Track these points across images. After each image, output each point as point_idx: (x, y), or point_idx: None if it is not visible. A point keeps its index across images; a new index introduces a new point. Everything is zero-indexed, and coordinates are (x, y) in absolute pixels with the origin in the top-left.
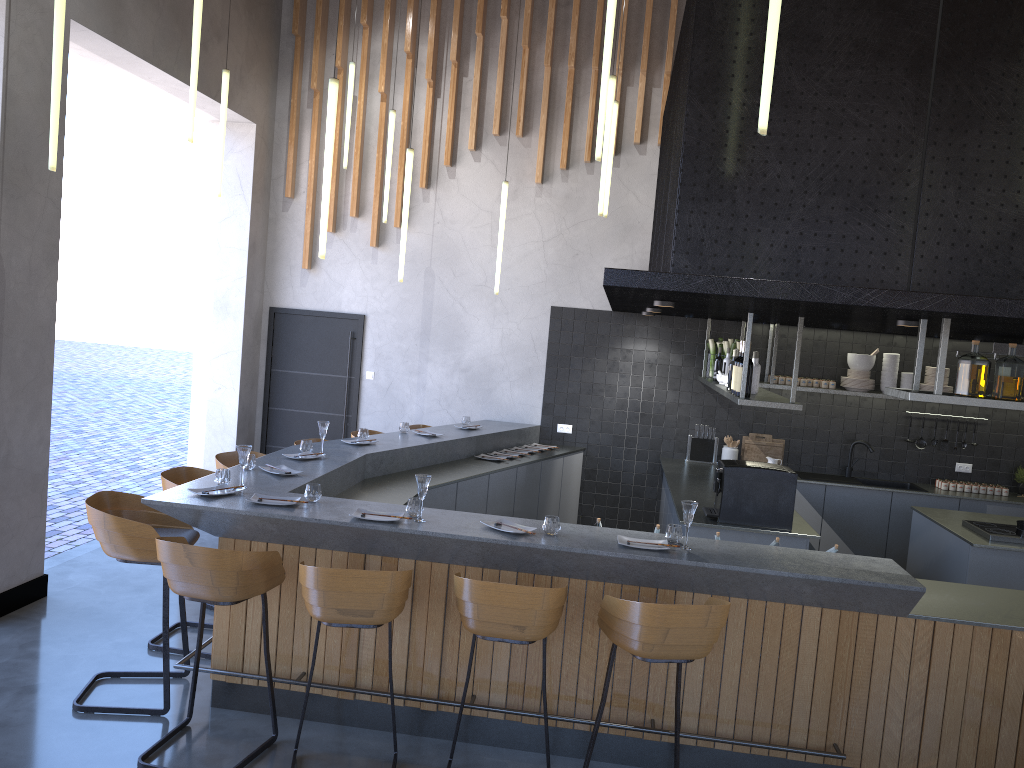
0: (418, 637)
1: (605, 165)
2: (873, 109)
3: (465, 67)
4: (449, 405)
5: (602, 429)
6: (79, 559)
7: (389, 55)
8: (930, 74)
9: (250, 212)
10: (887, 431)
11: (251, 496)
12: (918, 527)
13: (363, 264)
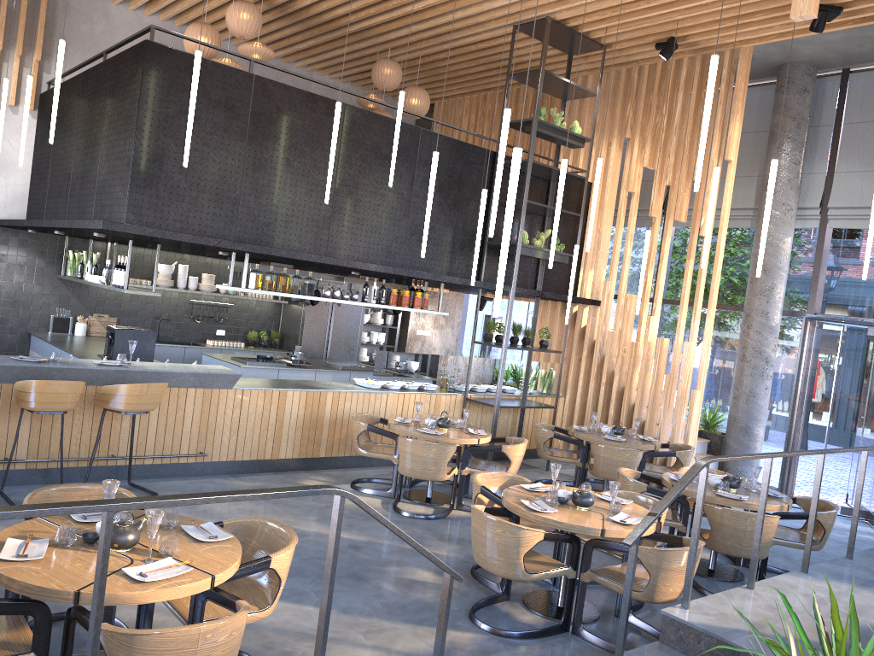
0: None
1: (25, 134)
2: (222, 155)
3: None
4: None
5: None
6: None
7: None
8: (245, 143)
9: None
10: (179, 312)
11: None
12: (207, 363)
13: None
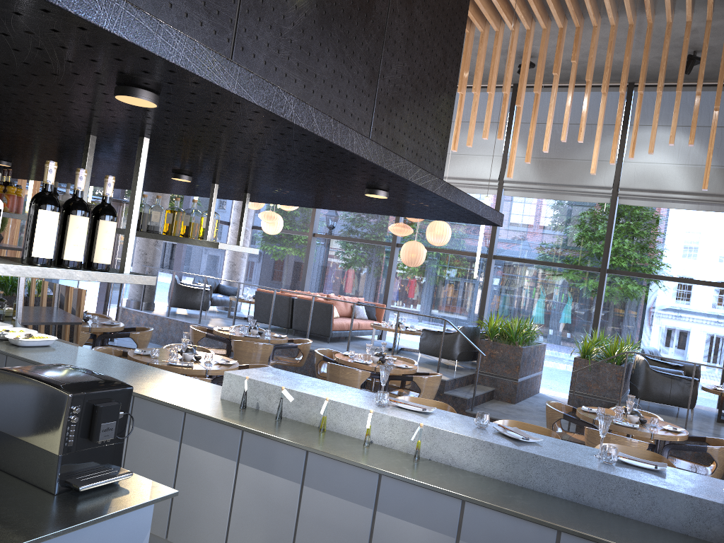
0: None
1: None
2: None
3: None
4: None
5: None
6: None
7: None
8: None
9: None
10: None
11: None
12: None
13: None
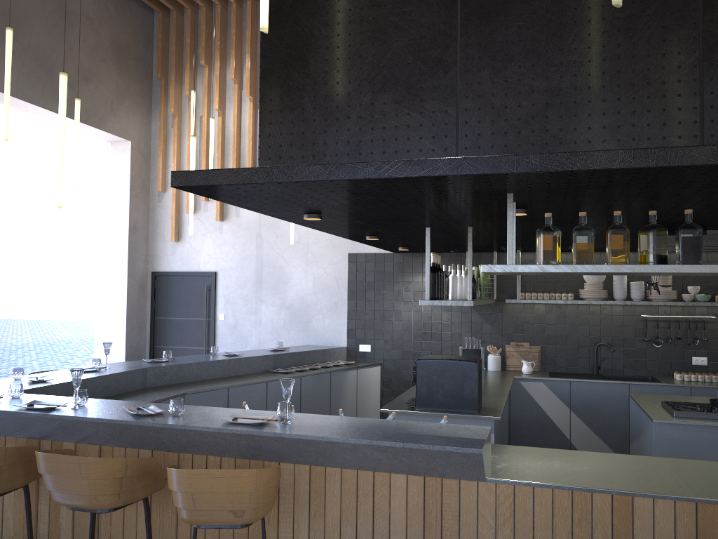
0: (80, 511)
1: None
2: (410, 13)
3: None
4: (279, 335)
5: (394, 346)
6: None
7: (222, 83)
8: None
9: (129, 203)
10: (627, 333)
11: None
12: (632, 411)
13: (213, 234)
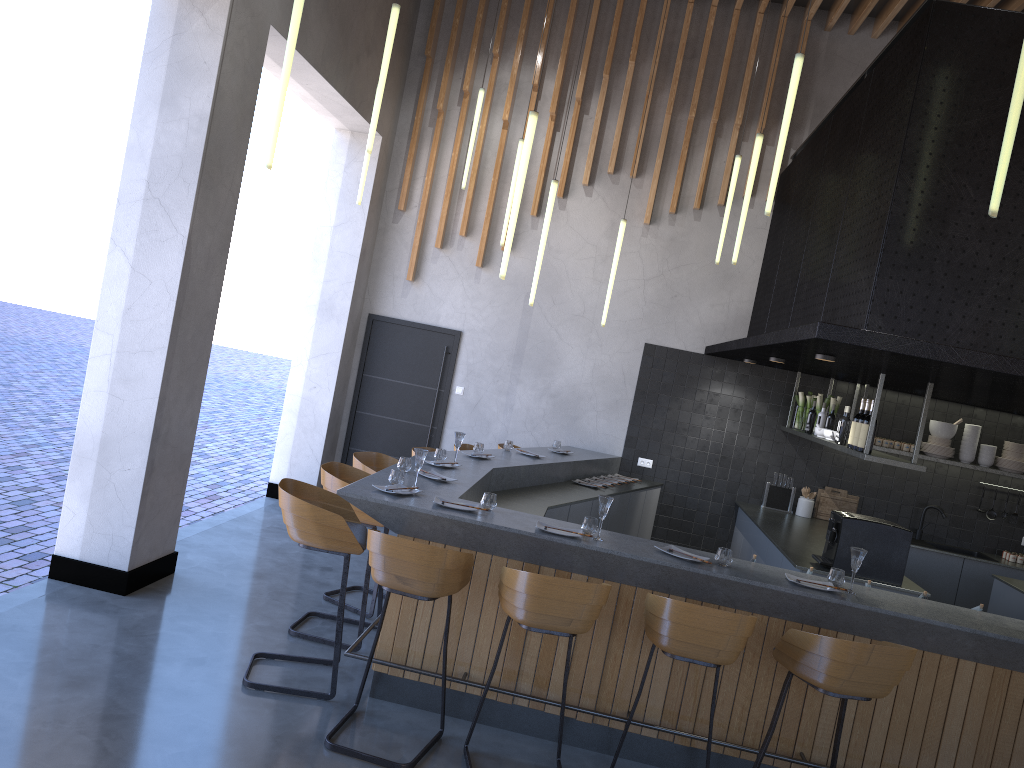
0: (582, 650)
1: (744, 217)
2: None
3: (587, 105)
4: (534, 428)
5: (681, 467)
6: (189, 540)
7: (516, 85)
8: None
9: (366, 220)
10: (959, 499)
11: (430, 498)
12: (1000, 595)
13: (465, 282)
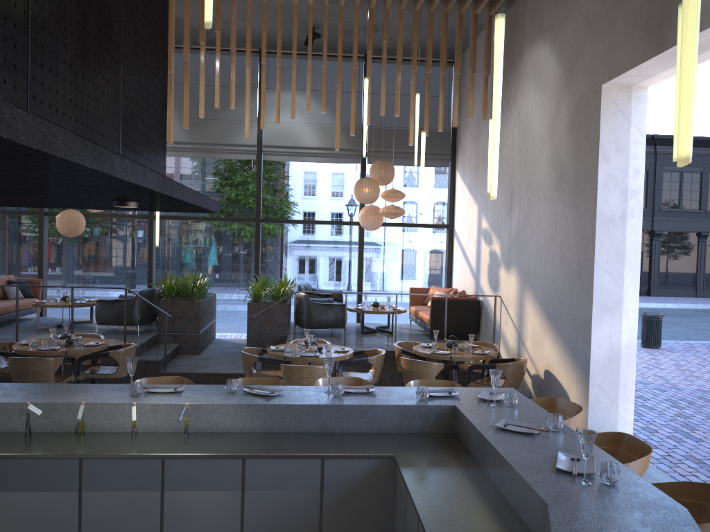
0: None
1: None
2: None
3: None
4: None
5: None
6: None
7: None
8: None
9: None
10: None
11: (466, 397)
12: None
13: None
